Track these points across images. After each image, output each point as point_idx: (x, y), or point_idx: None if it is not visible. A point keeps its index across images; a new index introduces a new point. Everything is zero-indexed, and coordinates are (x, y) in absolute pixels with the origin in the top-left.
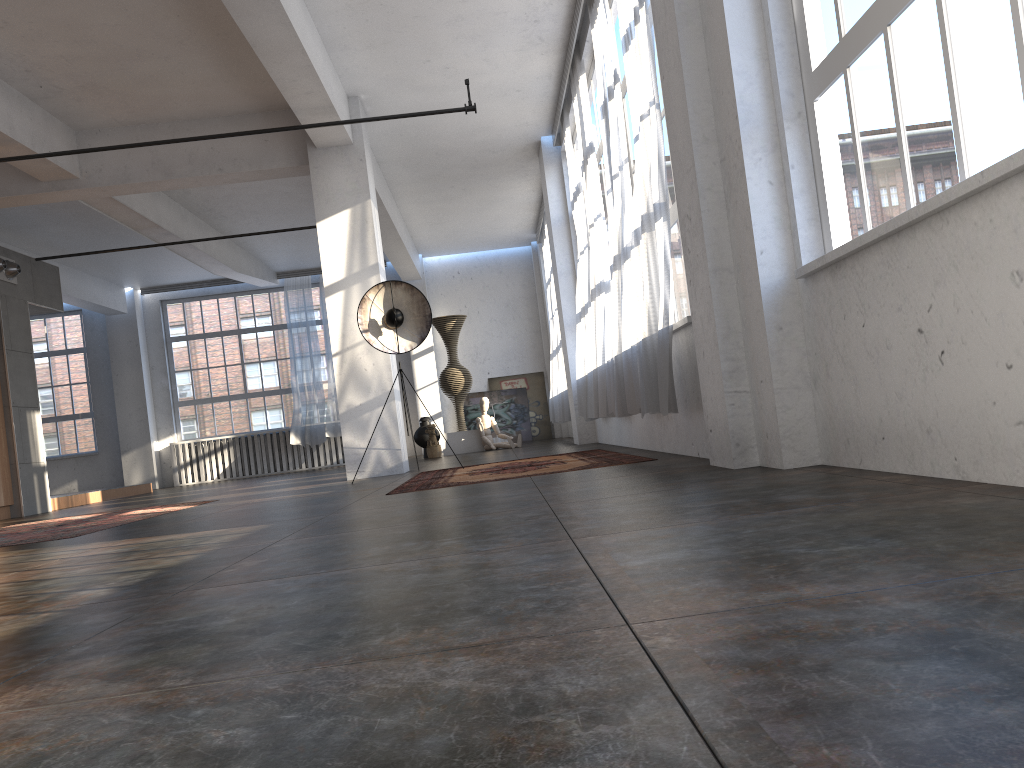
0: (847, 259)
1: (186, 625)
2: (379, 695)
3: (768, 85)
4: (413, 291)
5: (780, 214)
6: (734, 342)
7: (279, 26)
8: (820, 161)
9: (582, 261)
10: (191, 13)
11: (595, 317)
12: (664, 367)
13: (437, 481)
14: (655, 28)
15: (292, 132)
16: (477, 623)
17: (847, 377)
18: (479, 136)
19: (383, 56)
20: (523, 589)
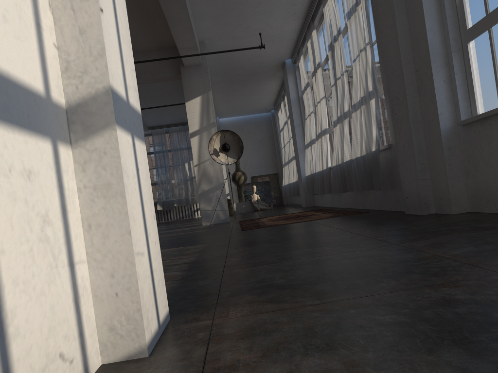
0: (492, 116)
1: (262, 283)
2: (433, 302)
3: (443, 36)
4: (234, 135)
5: (449, 96)
6: (422, 156)
7: (181, 9)
8: (470, 71)
9: (309, 119)
10: (134, 3)
11: (321, 146)
12: (377, 168)
13: (260, 224)
14: (377, 9)
15: (172, 59)
16: (422, 276)
17: (489, 171)
18: (257, 60)
19: (219, 22)
20: (416, 264)
